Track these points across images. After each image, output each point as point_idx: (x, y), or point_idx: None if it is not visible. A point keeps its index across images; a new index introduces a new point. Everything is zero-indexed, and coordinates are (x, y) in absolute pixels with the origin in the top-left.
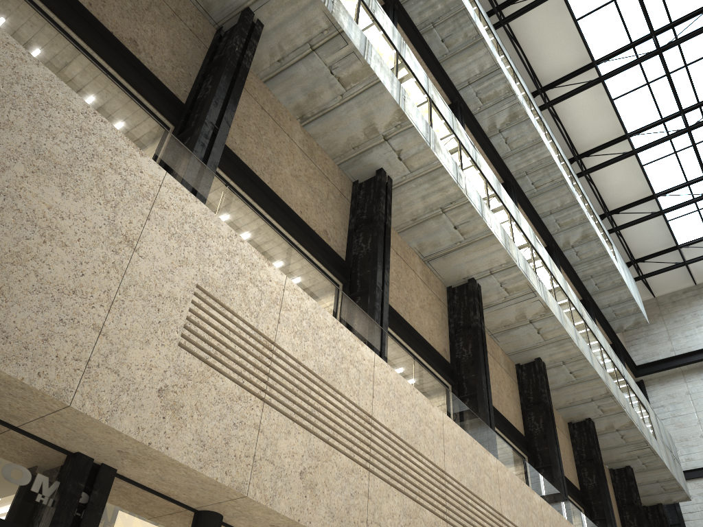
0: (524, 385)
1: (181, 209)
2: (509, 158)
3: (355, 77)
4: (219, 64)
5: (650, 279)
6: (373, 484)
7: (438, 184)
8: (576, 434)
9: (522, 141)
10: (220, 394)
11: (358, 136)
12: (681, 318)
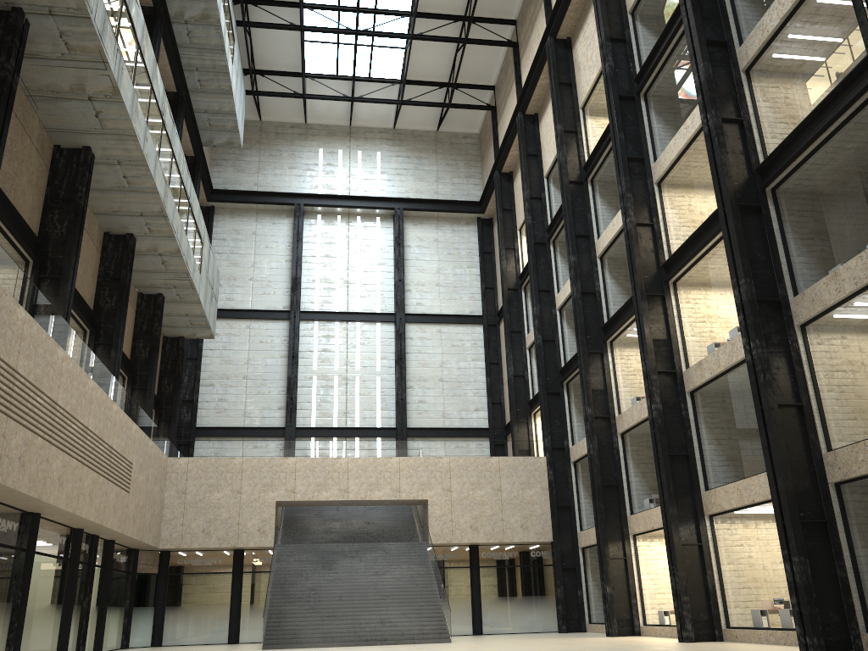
0: (58, 174)
1: None
2: None
3: None
4: None
5: (263, 99)
6: None
7: None
8: (110, 247)
9: None
10: None
11: None
12: (278, 154)
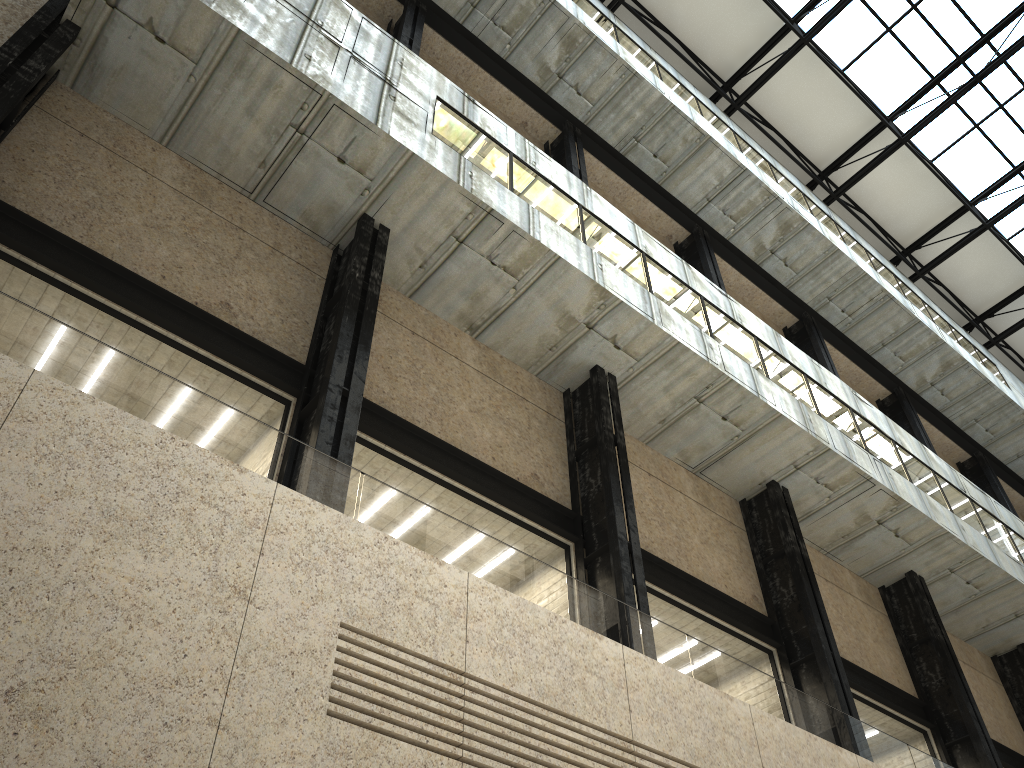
0: (898, 617)
1: (304, 526)
2: (797, 284)
3: (525, 261)
4: (340, 298)
5: None
6: None
7: (680, 367)
8: (1008, 672)
9: (809, 256)
10: (396, 767)
11: (552, 332)
12: None
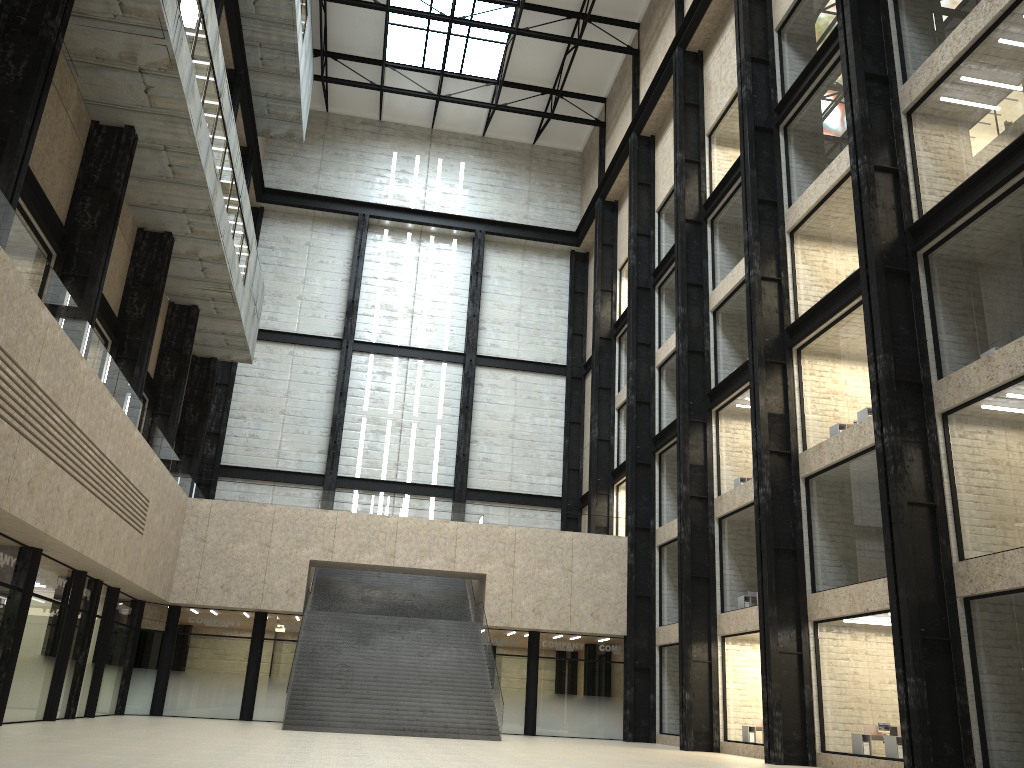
0: (93, 155)
1: None
2: None
3: None
4: None
5: (333, 87)
6: None
7: None
8: (144, 246)
9: None
10: None
11: None
12: (344, 153)
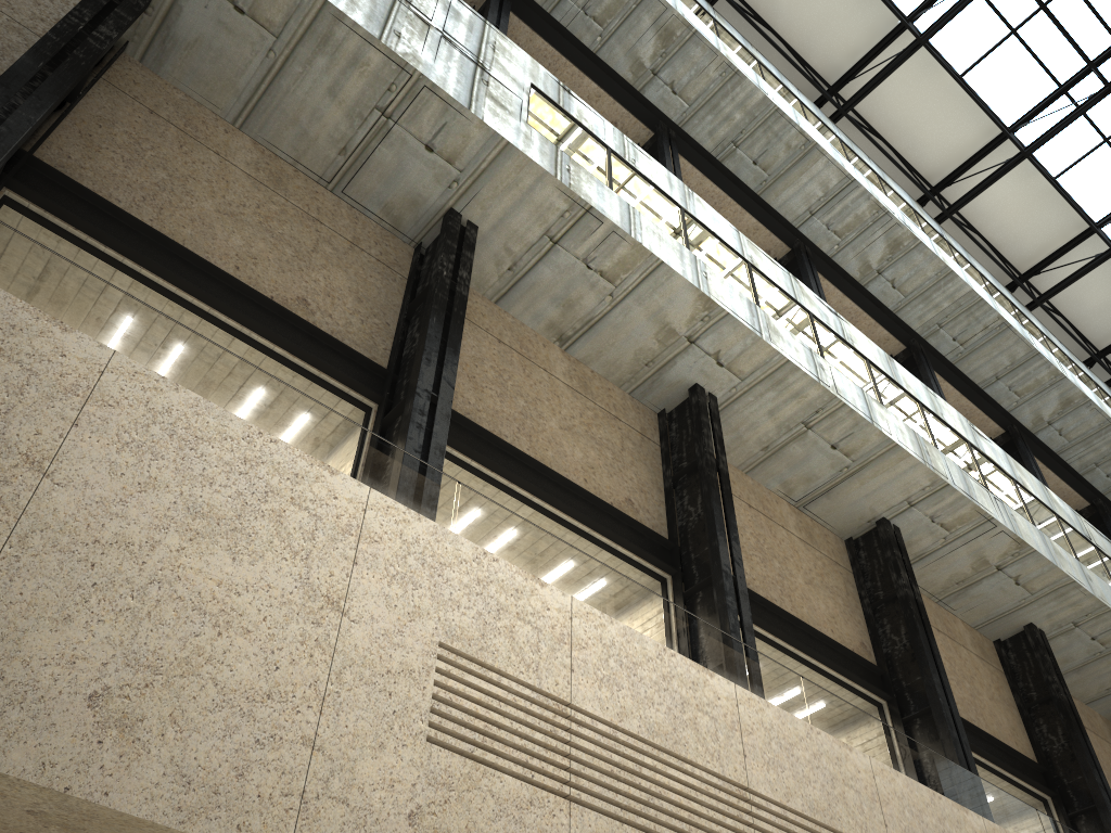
0: (1016, 674)
1: (399, 536)
2: (905, 308)
3: (624, 265)
4: (425, 298)
5: None
6: None
7: (788, 388)
8: None
9: (919, 278)
10: (500, 803)
11: (649, 345)
12: None
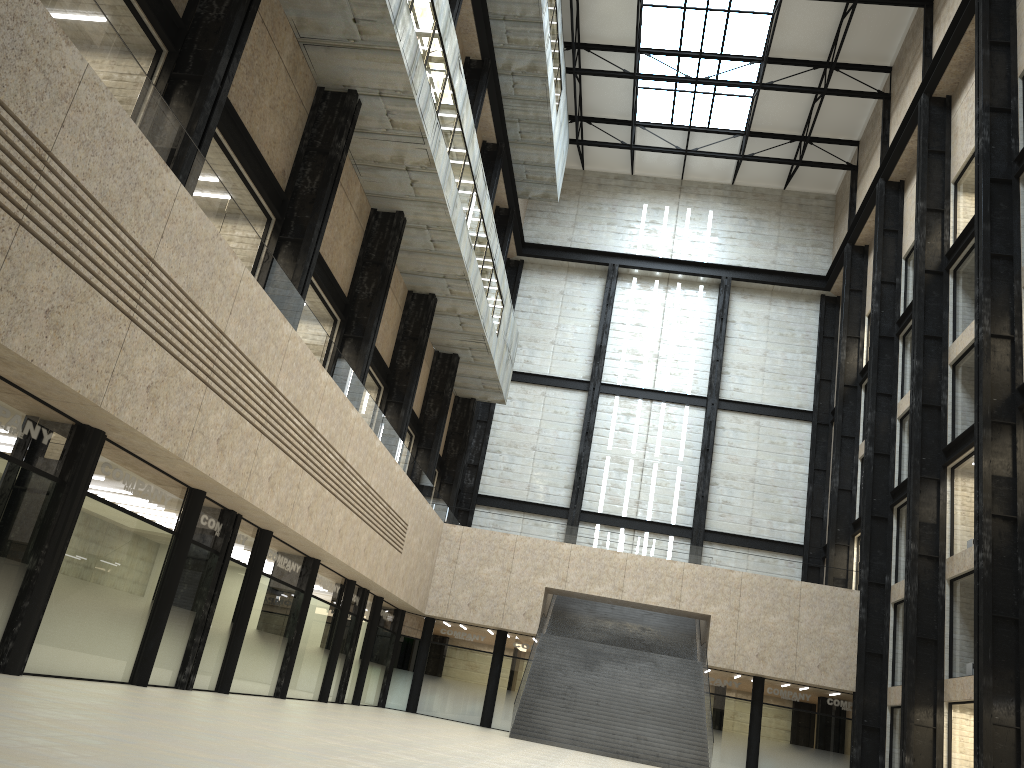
0: (371, 237)
1: None
2: None
3: None
4: None
5: (588, 147)
6: (132, 335)
7: None
8: (412, 306)
9: None
10: None
11: None
12: (597, 208)
